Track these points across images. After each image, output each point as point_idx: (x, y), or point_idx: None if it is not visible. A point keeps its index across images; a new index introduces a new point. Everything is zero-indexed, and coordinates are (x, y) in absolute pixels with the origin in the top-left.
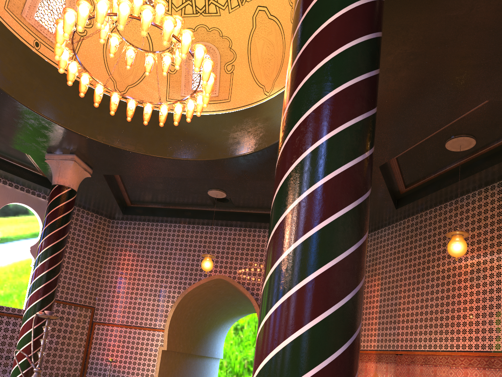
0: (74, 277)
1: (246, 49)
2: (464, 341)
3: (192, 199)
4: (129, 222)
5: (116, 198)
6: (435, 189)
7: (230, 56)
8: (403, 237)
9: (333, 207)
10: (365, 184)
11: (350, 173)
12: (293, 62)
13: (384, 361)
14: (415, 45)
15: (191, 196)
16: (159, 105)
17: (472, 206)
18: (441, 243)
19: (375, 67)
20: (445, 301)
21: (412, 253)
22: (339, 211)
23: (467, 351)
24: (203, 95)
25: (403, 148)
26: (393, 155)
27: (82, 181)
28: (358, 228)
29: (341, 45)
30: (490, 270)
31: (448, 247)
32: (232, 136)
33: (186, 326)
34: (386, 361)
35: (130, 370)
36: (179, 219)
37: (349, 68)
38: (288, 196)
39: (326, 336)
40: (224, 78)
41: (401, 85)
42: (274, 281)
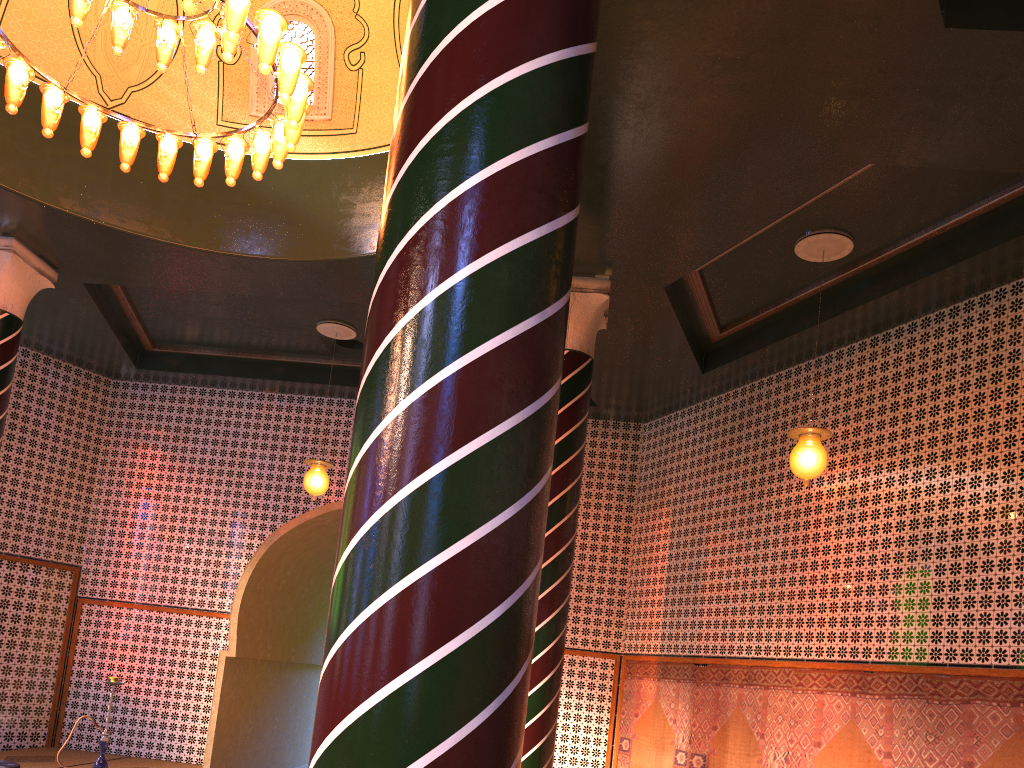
0: (32, 502)
1: (390, 19)
2: (820, 642)
3: (286, 340)
4: (152, 385)
5: (119, 334)
6: (777, 336)
7: (357, 31)
8: (716, 430)
9: (469, 428)
10: (542, 376)
11: (508, 355)
12: (402, 102)
13: (672, 676)
14: (724, 43)
15: (283, 334)
16: (193, 139)
17: (848, 374)
18: (787, 445)
19: (574, 124)
20: (790, 561)
21: (731, 464)
22: (481, 435)
23: (825, 661)
24: (285, 123)
25: (711, 254)
26: (691, 266)
27: (38, 295)
28: (522, 470)
29: (498, 73)
30: (874, 504)
31: (791, 458)
32: (361, 210)
33: (278, 607)
34: (677, 676)
35: (160, 698)
36: (260, 381)
37: (513, 125)
38: (379, 398)
39: (446, 693)
40: (343, 81)
41: (700, 123)
42: (348, 577)
